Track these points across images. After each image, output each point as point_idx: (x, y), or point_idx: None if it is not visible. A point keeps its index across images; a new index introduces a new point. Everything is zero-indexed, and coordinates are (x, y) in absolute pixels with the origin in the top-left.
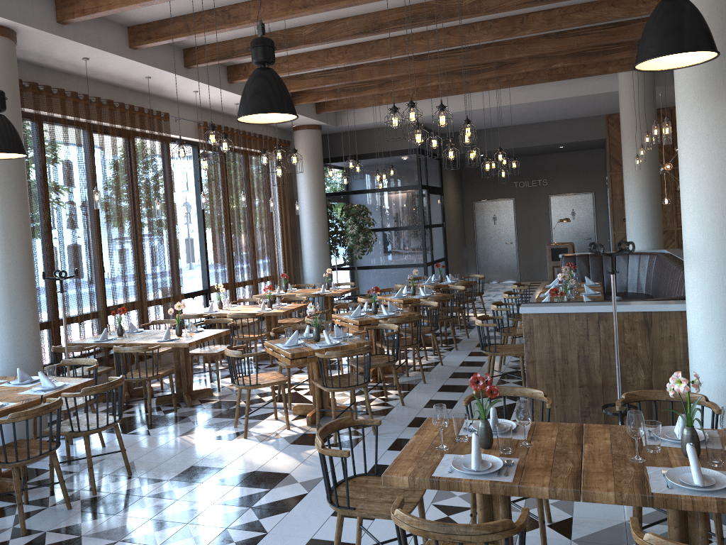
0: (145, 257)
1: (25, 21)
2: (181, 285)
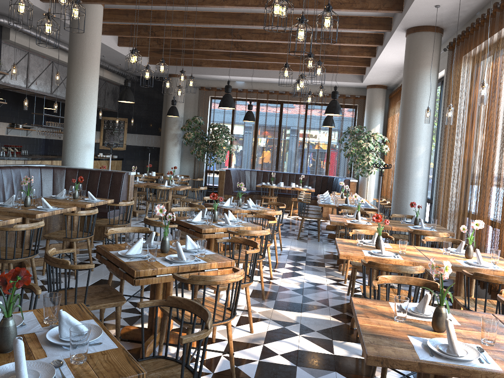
0: (492, 171)
1: (397, 26)
2: None
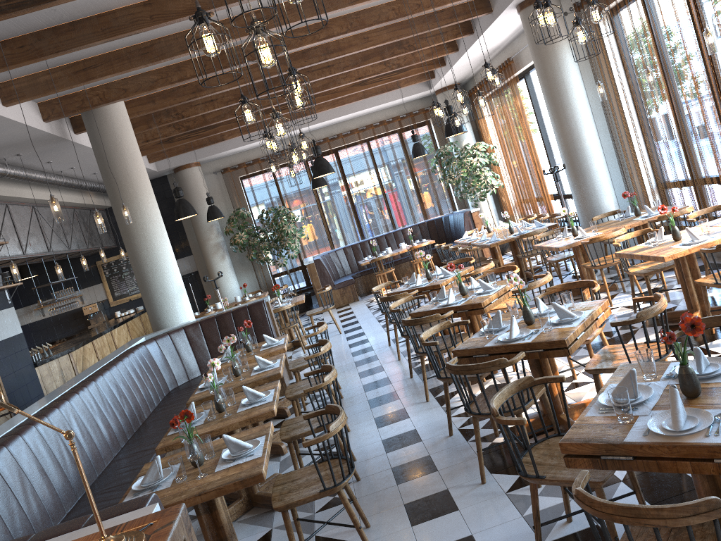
0: (719, 121)
1: (507, 4)
2: None
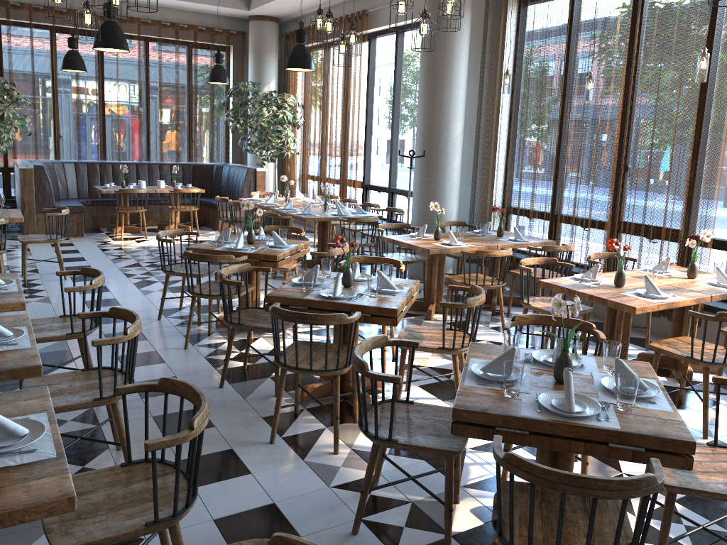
0: (636, 162)
1: None
2: (711, 223)
